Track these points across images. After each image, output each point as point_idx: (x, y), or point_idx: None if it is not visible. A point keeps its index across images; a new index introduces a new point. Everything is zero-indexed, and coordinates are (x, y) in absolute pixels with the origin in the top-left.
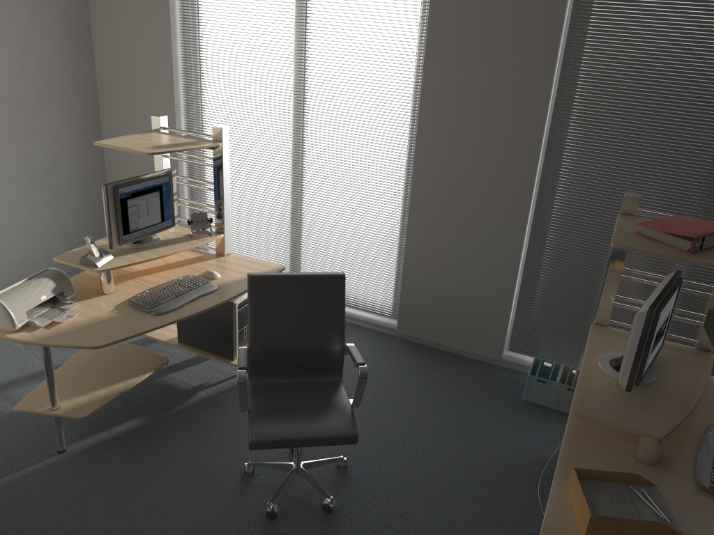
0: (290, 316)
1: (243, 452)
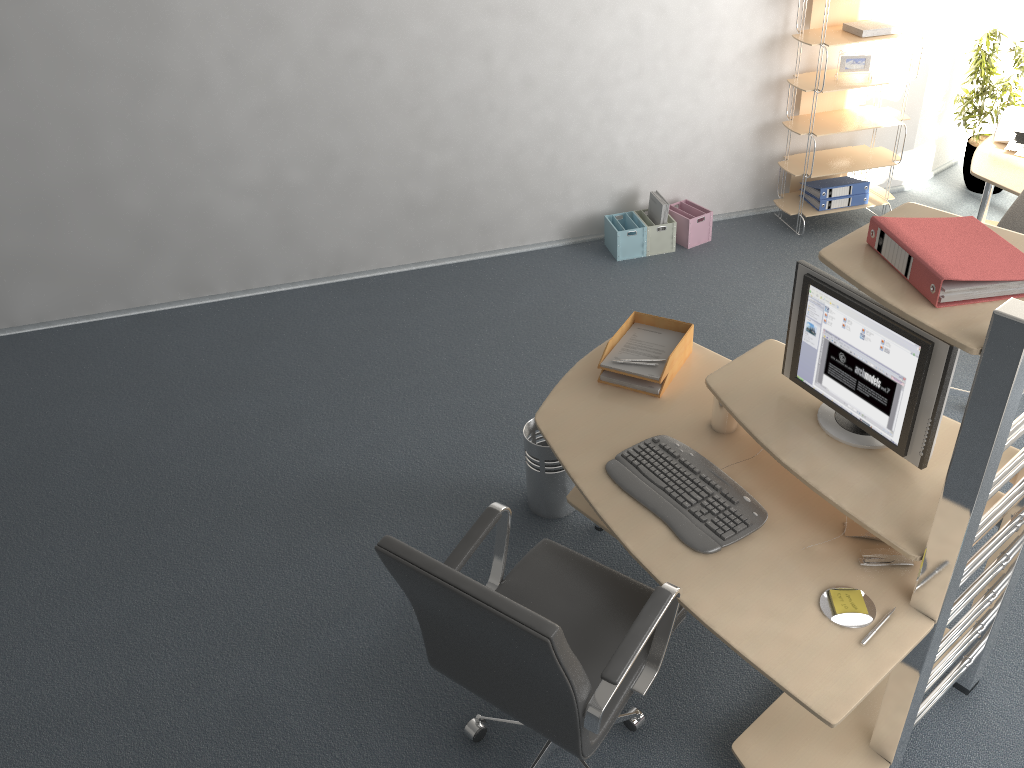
0: (1016, 229)
1: (967, 375)
